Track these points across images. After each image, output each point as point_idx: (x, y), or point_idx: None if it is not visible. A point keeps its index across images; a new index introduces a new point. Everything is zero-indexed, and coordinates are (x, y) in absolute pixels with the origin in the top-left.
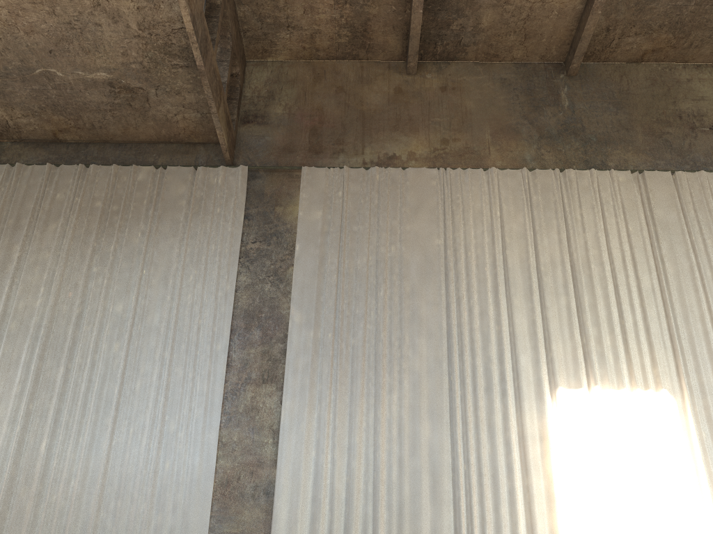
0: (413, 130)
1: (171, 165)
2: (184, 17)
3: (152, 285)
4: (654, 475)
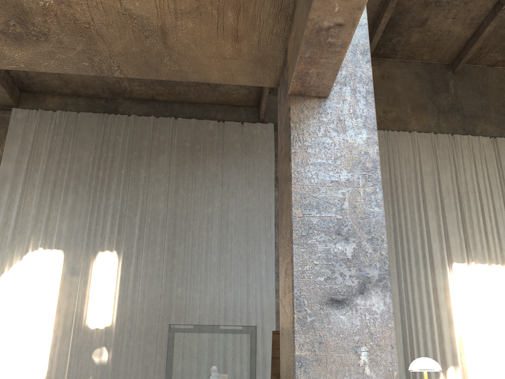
0: None
1: (227, 120)
2: None
3: (226, 197)
4: (501, 309)
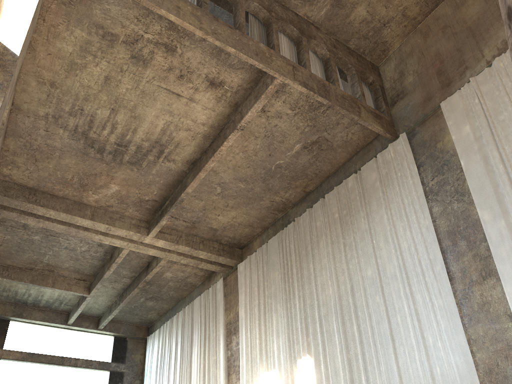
0: None
1: (363, 165)
2: (298, 88)
3: (381, 248)
4: None
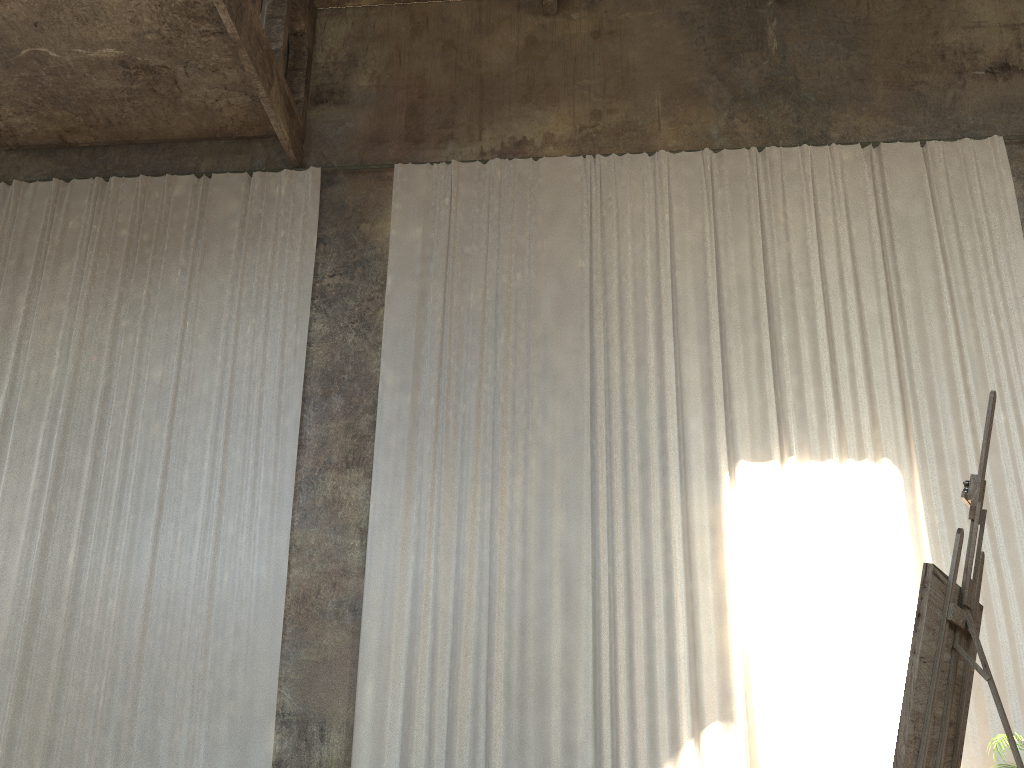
0: (552, 100)
1: (218, 172)
2: None
3: (198, 342)
4: (862, 574)
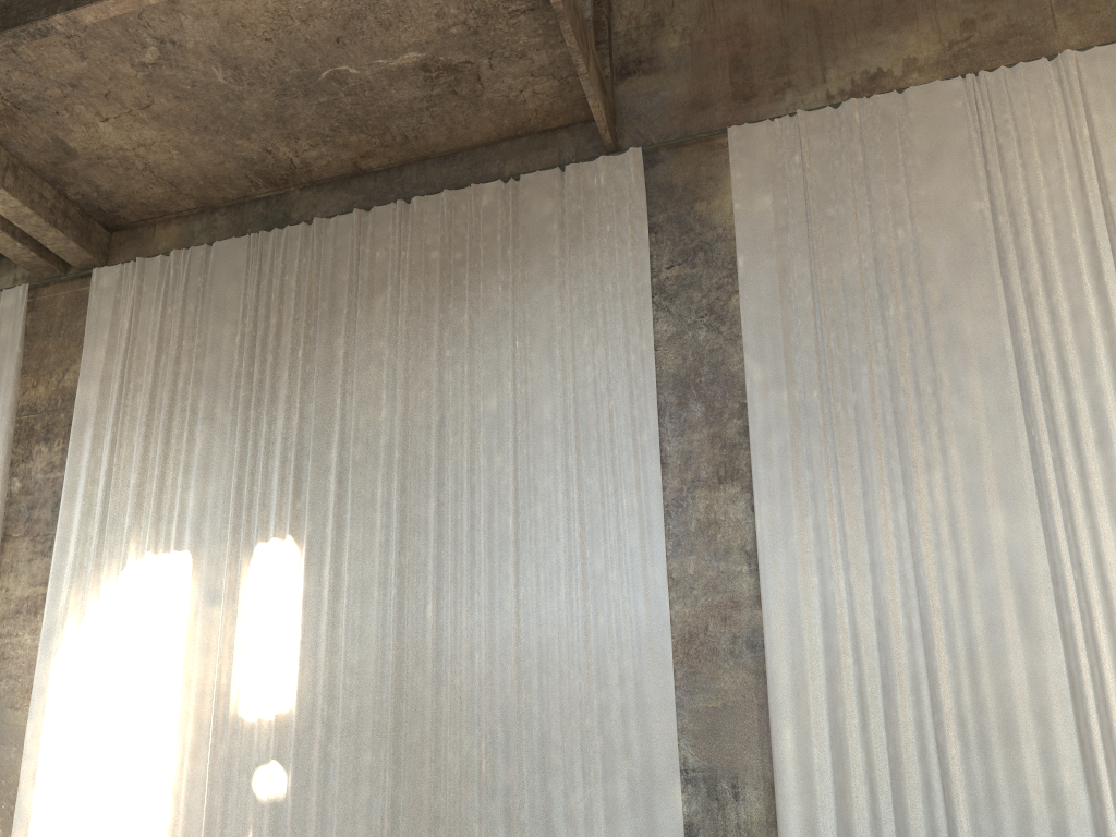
0: (908, 18)
1: (526, 173)
2: None
3: (531, 362)
4: None
